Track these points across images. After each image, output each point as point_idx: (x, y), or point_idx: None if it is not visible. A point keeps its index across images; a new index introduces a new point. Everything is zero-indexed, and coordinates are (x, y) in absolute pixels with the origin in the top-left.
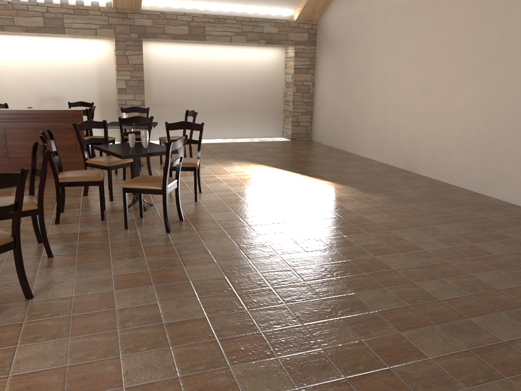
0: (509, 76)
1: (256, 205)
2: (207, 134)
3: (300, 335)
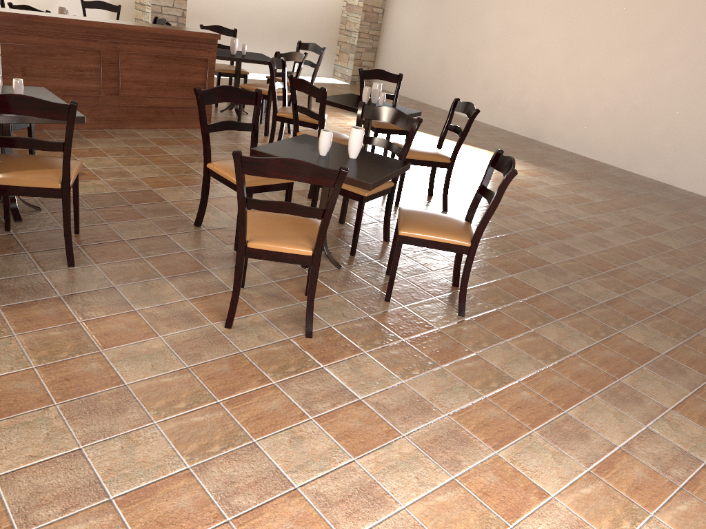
0: (683, 54)
1: (468, 179)
2: (247, 65)
3: (701, 306)
